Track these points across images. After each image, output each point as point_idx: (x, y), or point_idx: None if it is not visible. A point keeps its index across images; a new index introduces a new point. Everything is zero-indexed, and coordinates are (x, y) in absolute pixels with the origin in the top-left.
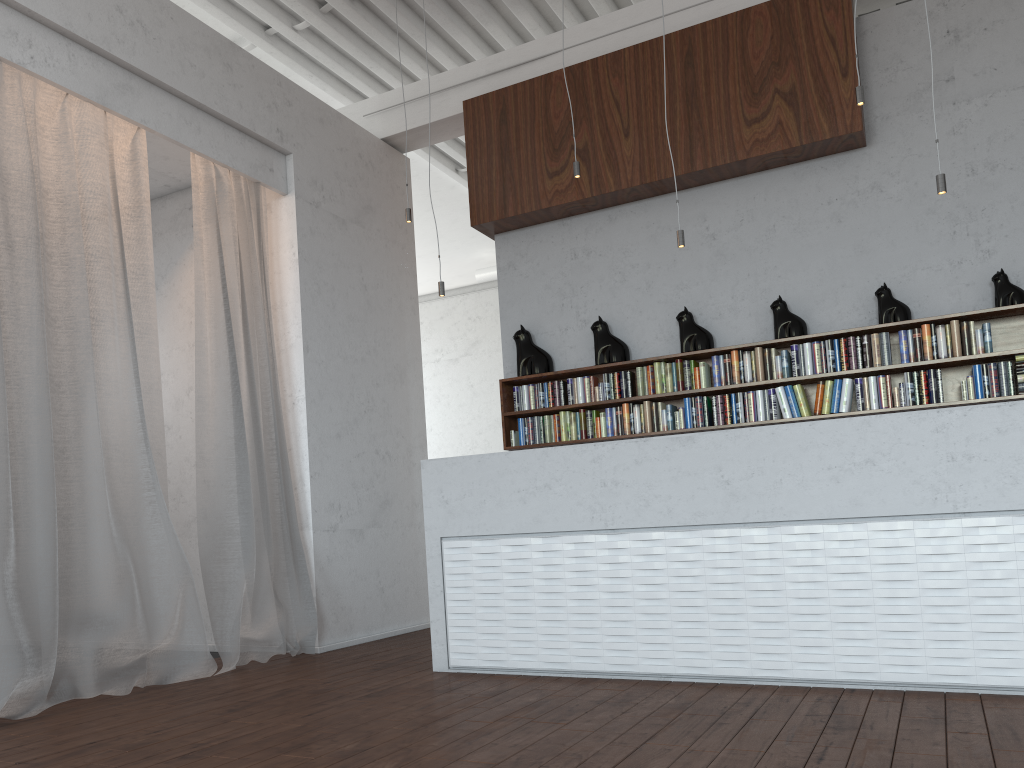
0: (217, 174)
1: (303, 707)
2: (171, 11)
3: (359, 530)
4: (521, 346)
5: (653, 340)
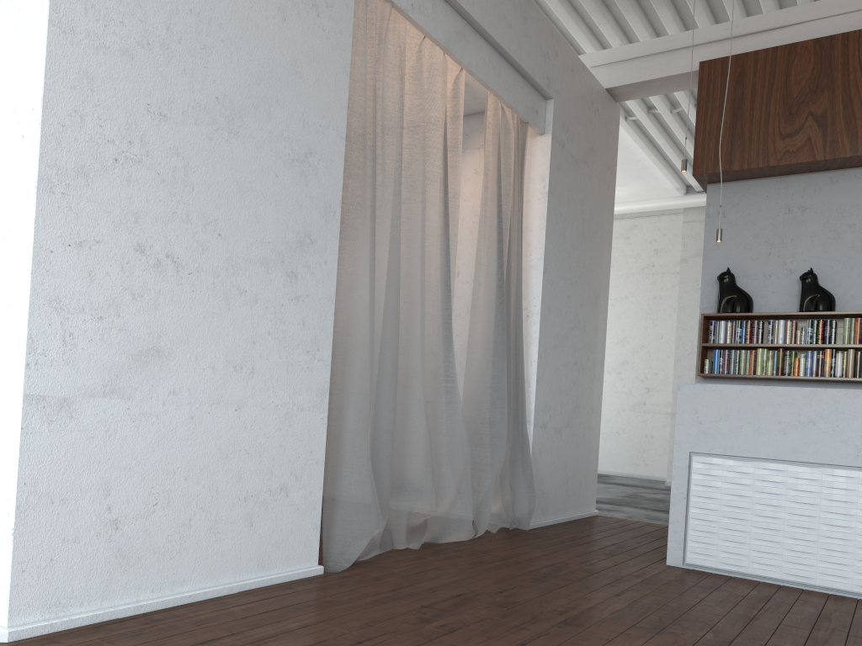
0: (503, 113)
1: (600, 586)
2: None
3: (559, 429)
4: (725, 286)
5: (861, 295)
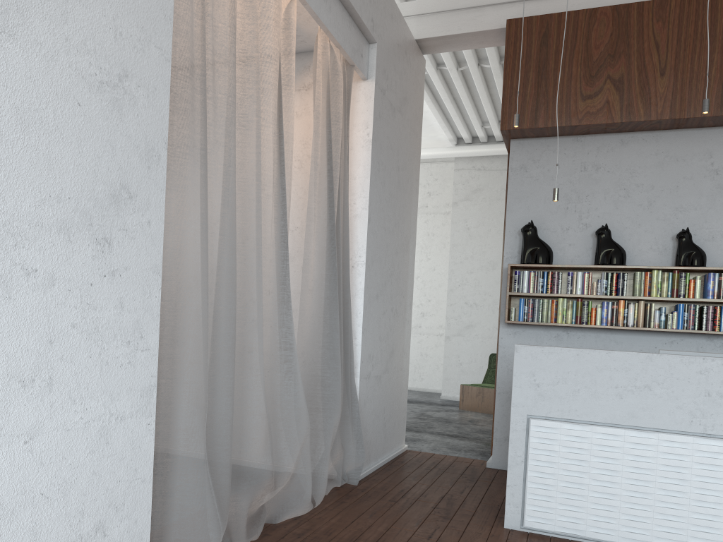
0: (331, 53)
1: None
2: None
3: (379, 376)
4: (529, 238)
5: (647, 250)
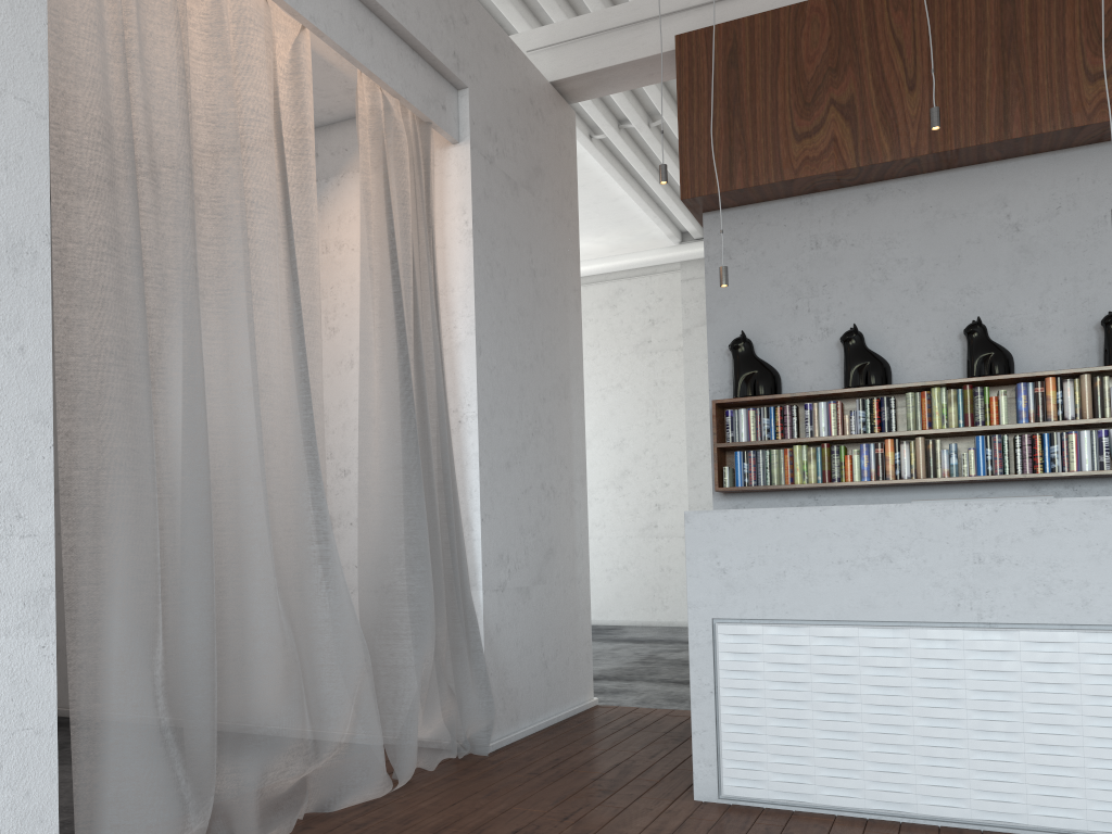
0: (386, 106)
1: None
2: None
3: (525, 588)
4: (741, 358)
5: (924, 358)
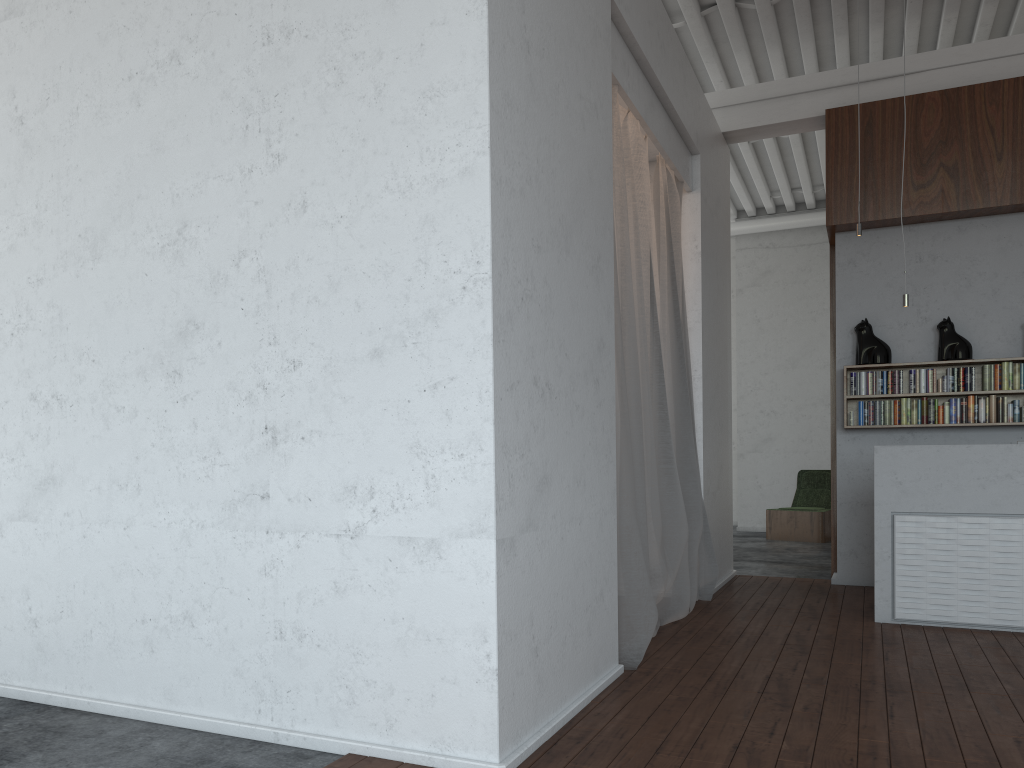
0: (668, 176)
1: (859, 651)
2: (670, 31)
3: (714, 492)
4: (864, 337)
5: (994, 341)
